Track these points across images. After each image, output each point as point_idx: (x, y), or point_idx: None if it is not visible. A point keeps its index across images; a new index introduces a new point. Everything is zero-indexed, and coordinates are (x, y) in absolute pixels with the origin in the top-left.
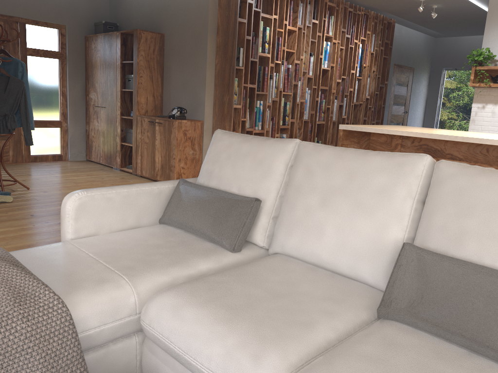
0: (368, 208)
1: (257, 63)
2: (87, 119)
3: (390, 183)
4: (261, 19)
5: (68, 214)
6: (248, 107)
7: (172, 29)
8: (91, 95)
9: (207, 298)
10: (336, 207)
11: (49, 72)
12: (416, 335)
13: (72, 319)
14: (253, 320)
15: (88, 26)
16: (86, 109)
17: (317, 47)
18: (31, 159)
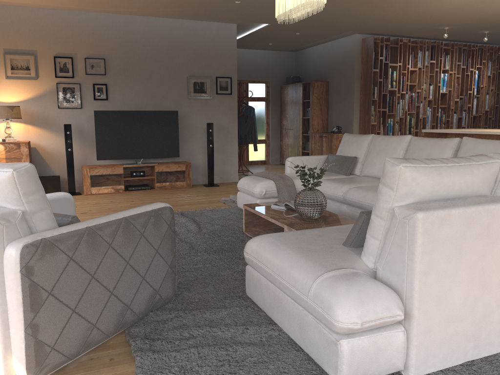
0: (389, 154)
1: (387, 95)
2: (281, 138)
3: (396, 145)
4: (390, 66)
5: (287, 164)
6: (382, 123)
7: (334, 78)
8: (283, 122)
9: (332, 180)
10: (380, 156)
11: (259, 110)
12: None
13: (294, 183)
14: (343, 182)
15: (282, 79)
16: (280, 131)
17: (435, 78)
18: (249, 163)
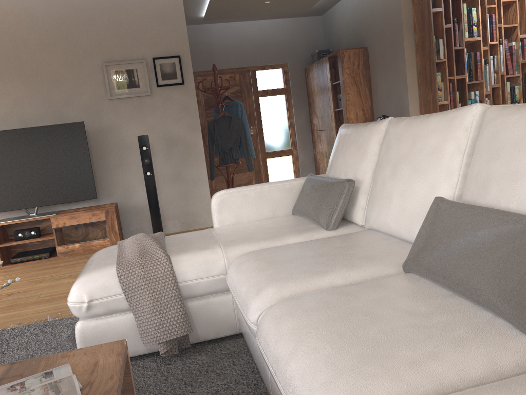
0: (423, 170)
1: (464, 50)
2: (313, 144)
3: (441, 141)
4: (466, 1)
5: (213, 209)
6: (460, 100)
7: (373, 40)
8: (313, 121)
9: (263, 257)
10: (401, 175)
11: (277, 108)
12: (415, 281)
13: (172, 270)
14: (280, 269)
15: (306, 59)
16: (311, 135)
17: None
18: None
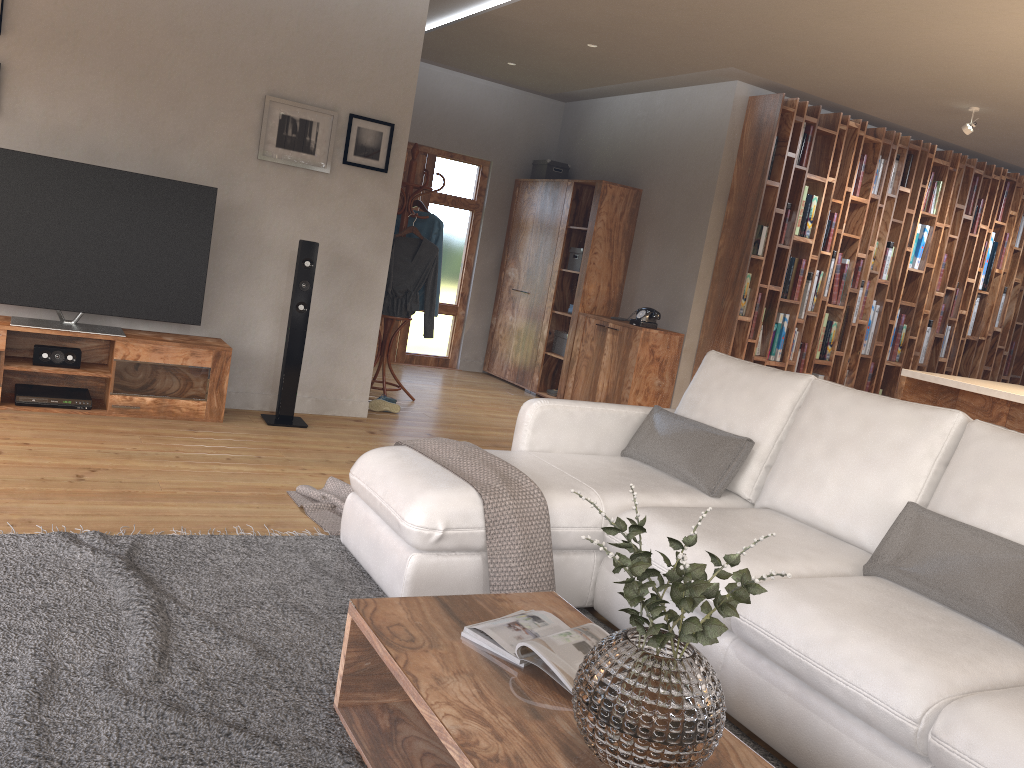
0: (879, 463)
1: (789, 252)
2: (495, 308)
3: (910, 438)
4: (807, 181)
5: (526, 423)
6: (763, 321)
7: (657, 184)
8: (509, 271)
9: (679, 520)
10: (843, 458)
11: (454, 230)
12: (895, 587)
13: (548, 510)
14: (724, 542)
15: (522, 164)
16: (497, 292)
17: (903, 233)
18: (405, 358)
